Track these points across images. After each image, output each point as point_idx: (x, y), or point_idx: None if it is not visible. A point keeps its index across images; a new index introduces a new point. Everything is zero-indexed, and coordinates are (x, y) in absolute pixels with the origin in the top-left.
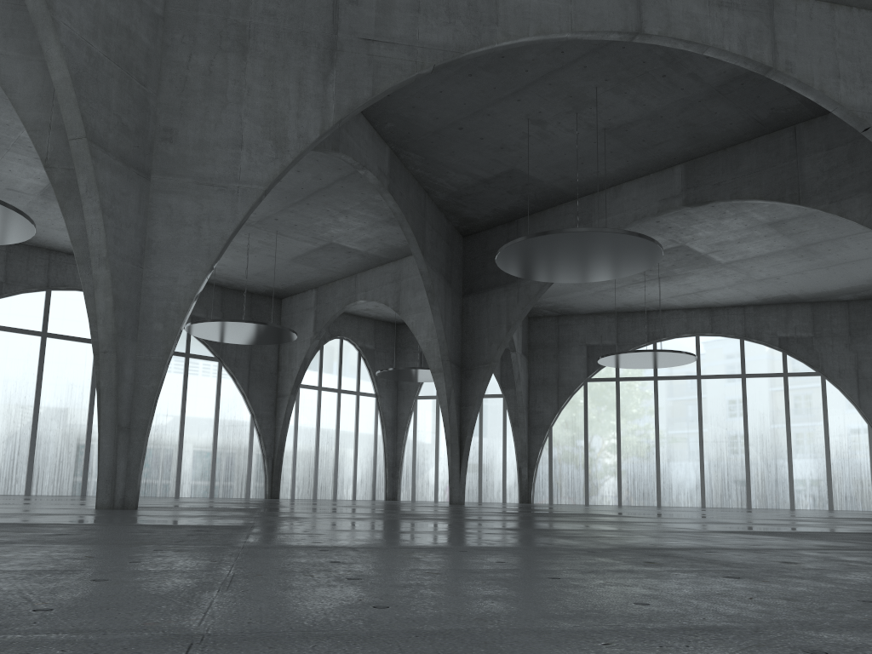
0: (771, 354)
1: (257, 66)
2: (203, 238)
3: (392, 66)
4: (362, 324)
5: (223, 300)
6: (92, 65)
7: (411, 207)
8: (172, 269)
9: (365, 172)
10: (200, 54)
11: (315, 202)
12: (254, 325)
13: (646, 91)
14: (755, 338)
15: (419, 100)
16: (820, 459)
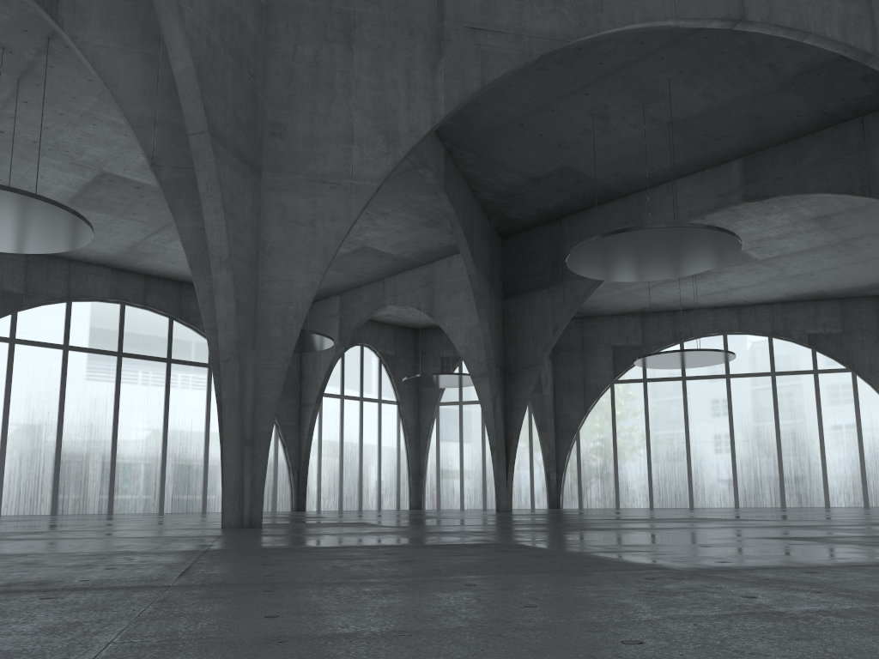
0: (801, 351)
1: (364, 57)
2: (318, 238)
3: (500, 56)
4: (382, 330)
5: None
6: (211, 54)
7: (462, 207)
8: (288, 271)
9: (425, 171)
10: (305, 44)
11: None
12: None
13: (719, 83)
14: (784, 335)
15: (484, 95)
16: (853, 456)
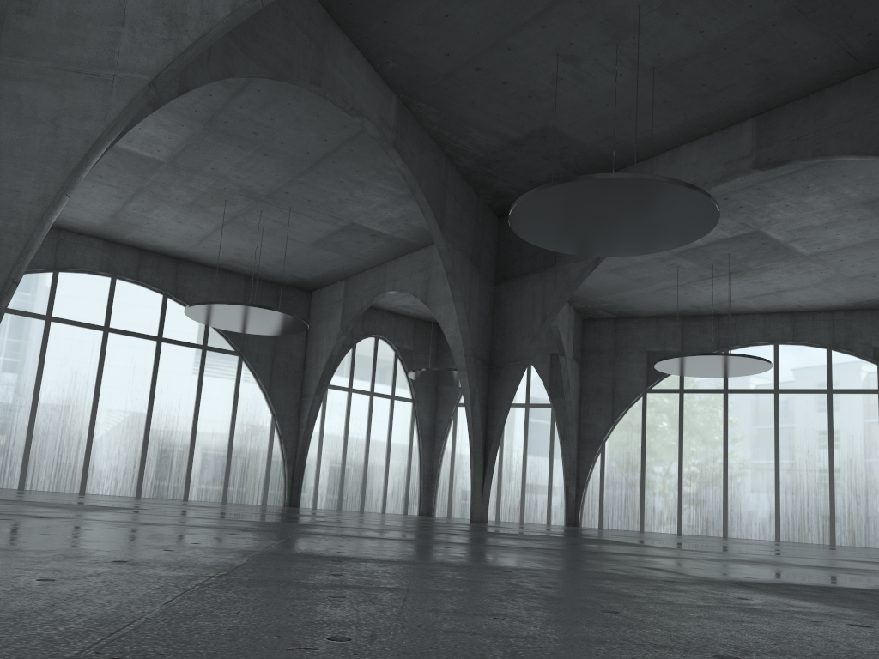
0: (864, 367)
1: None
2: (60, 141)
3: None
4: (400, 323)
5: (247, 290)
6: None
7: (426, 171)
8: (14, 179)
9: (362, 120)
10: None
11: (325, 170)
12: (256, 310)
13: (704, 10)
14: (845, 348)
15: (422, 28)
16: None
